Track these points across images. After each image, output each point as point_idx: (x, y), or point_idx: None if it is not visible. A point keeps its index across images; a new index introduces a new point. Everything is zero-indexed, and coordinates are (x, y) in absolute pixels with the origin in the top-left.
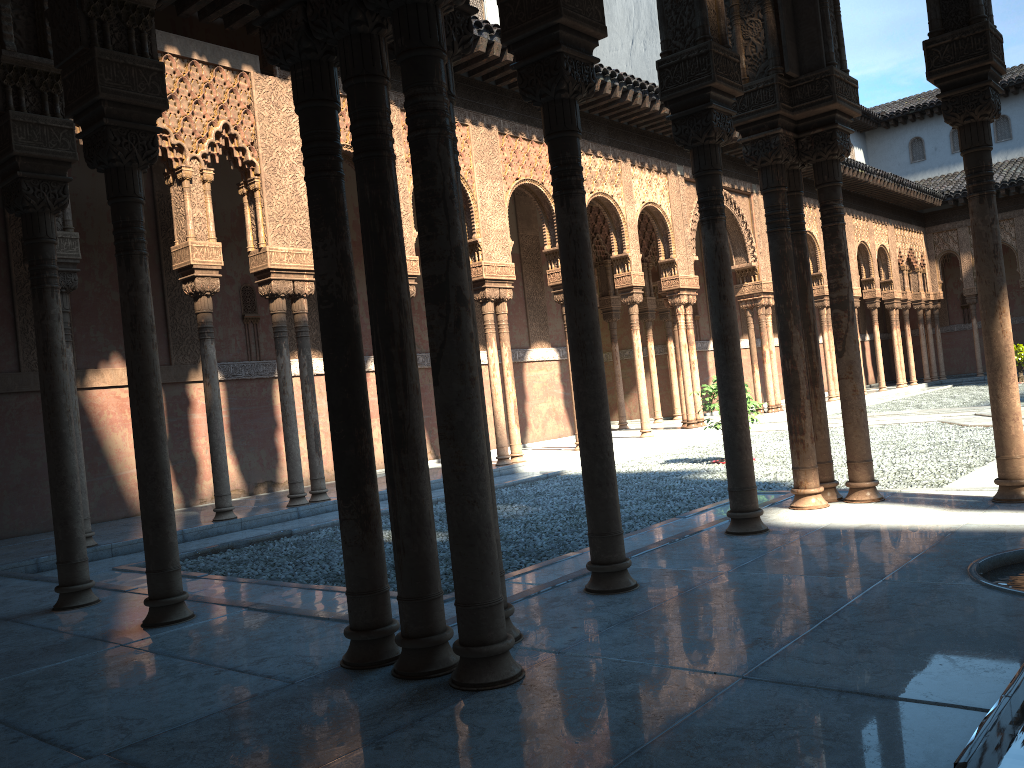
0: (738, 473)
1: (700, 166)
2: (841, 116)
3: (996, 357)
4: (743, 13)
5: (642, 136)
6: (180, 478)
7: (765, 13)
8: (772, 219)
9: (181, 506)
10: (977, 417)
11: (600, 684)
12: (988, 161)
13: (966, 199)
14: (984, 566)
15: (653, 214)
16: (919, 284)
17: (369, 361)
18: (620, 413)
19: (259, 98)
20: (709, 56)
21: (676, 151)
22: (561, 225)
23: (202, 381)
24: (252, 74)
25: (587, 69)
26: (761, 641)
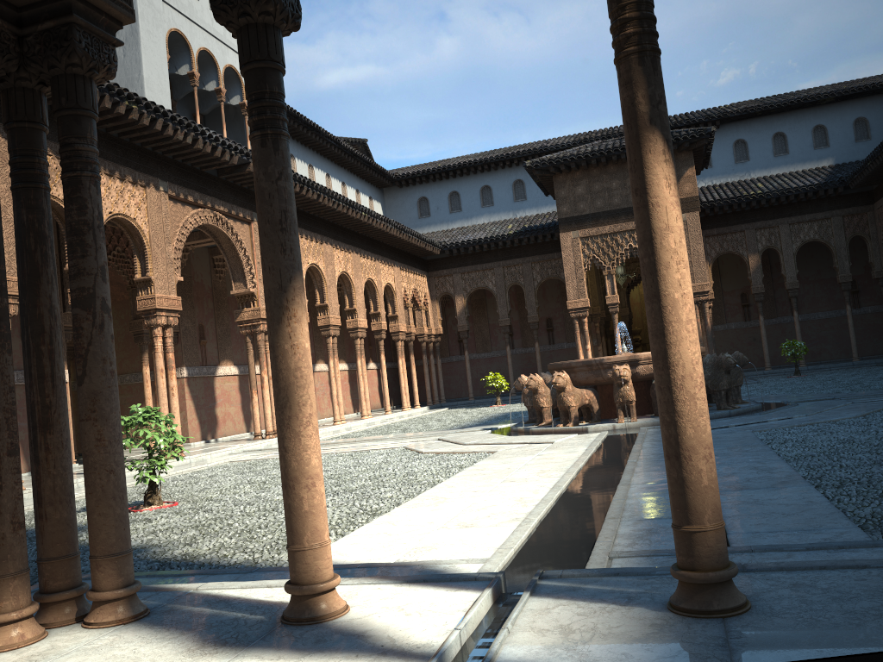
0: None
1: None
2: (88, 9)
3: (284, 387)
4: None
5: (113, 142)
6: None
7: None
8: None
9: None
10: (438, 442)
11: None
12: (275, 85)
13: (459, 250)
14: None
15: (128, 228)
16: (423, 320)
17: None
18: None
19: None
20: None
21: (159, 166)
22: None
23: None
24: None
25: None
26: None
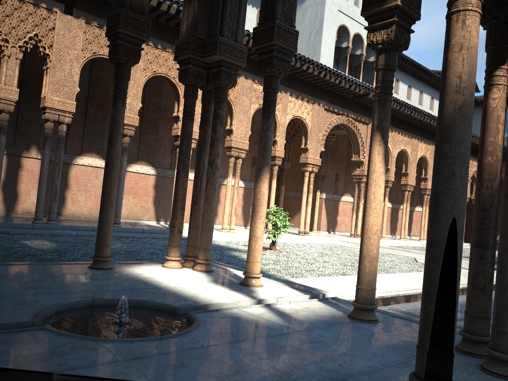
0: (98, 236)
1: (115, 73)
2: (228, 64)
3: (254, 204)
4: (188, 2)
5: (301, 82)
6: (6, 200)
7: (194, 3)
8: (183, 112)
9: (4, 214)
10: None
11: None
12: (271, 97)
13: None
14: (100, 302)
15: (301, 123)
16: None
17: (128, 166)
18: None
19: (59, 24)
20: (120, 15)
21: (322, 93)
22: None
23: (30, 157)
24: (58, 13)
25: None
26: None
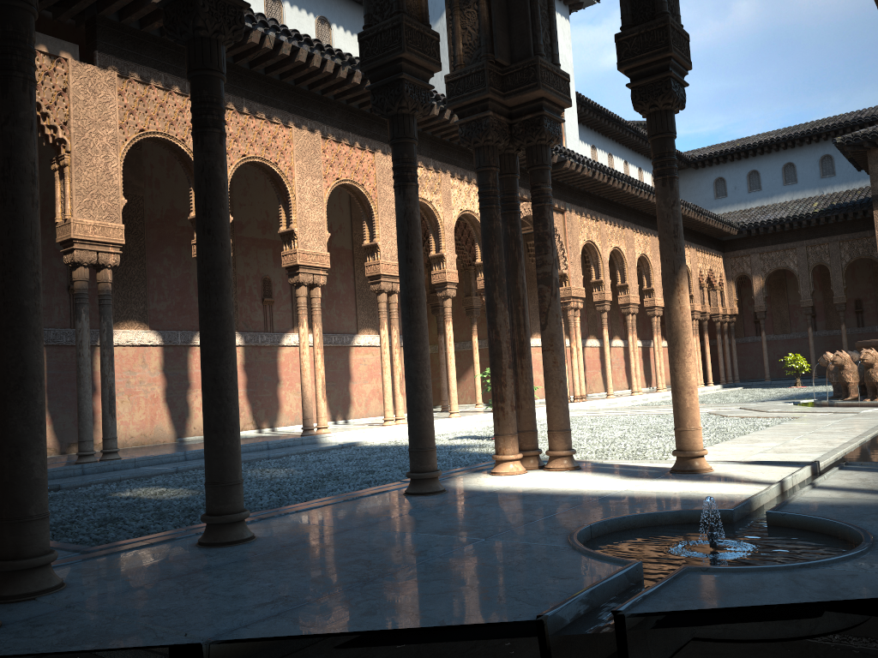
0: (416, 433)
1: (394, 134)
2: (550, 104)
3: (674, 332)
4: (462, 4)
5: (463, 152)
6: None
7: (479, 4)
8: (483, 196)
9: None
10: (740, 410)
11: (50, 645)
12: (671, 147)
13: (758, 230)
14: (598, 529)
15: (472, 221)
16: (717, 300)
17: (196, 336)
18: (443, 397)
19: (75, 83)
20: (401, 28)
21: None
22: (195, 163)
23: None
24: (70, 61)
25: (234, 12)
26: (283, 599)
